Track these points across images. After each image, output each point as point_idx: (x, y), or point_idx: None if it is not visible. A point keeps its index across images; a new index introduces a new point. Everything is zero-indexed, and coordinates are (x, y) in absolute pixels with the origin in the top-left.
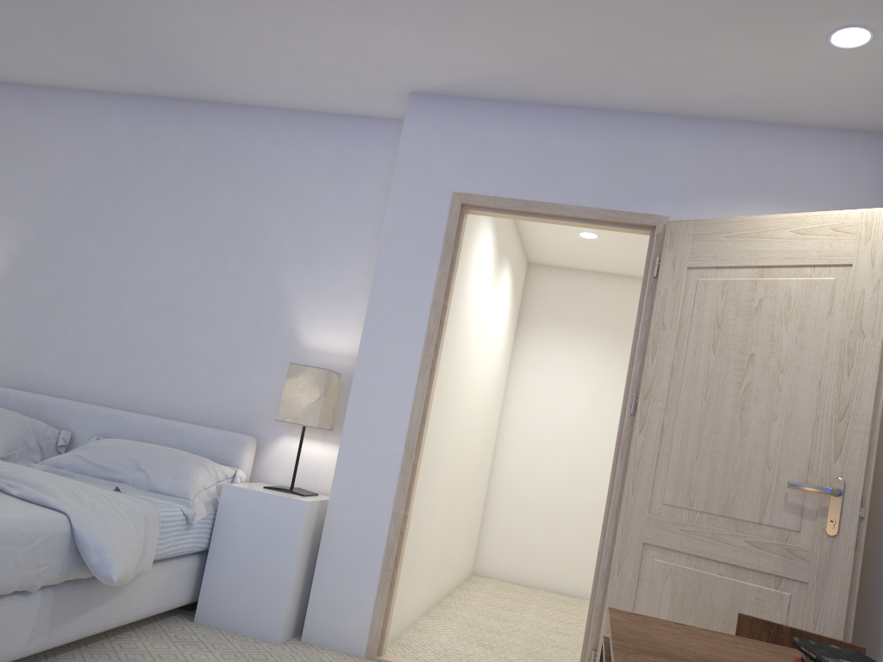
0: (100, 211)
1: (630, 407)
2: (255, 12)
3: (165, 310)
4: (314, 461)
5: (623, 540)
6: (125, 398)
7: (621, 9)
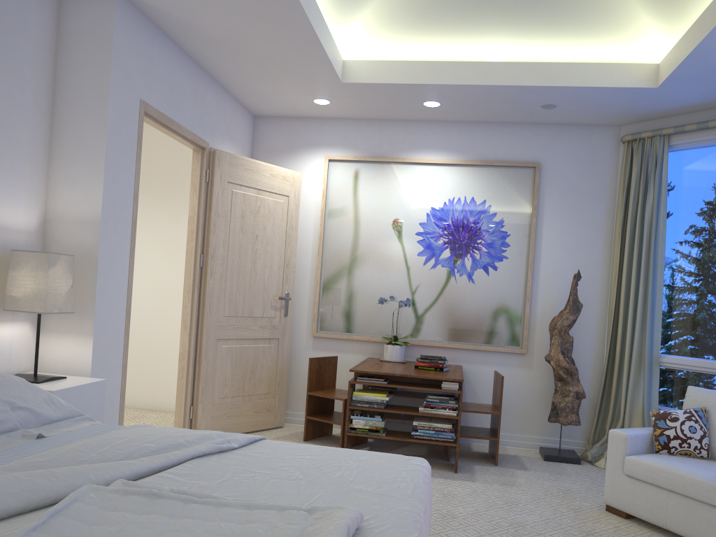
0: None
1: (199, 262)
2: None
3: None
4: (7, 344)
5: (206, 340)
6: None
7: (309, 63)
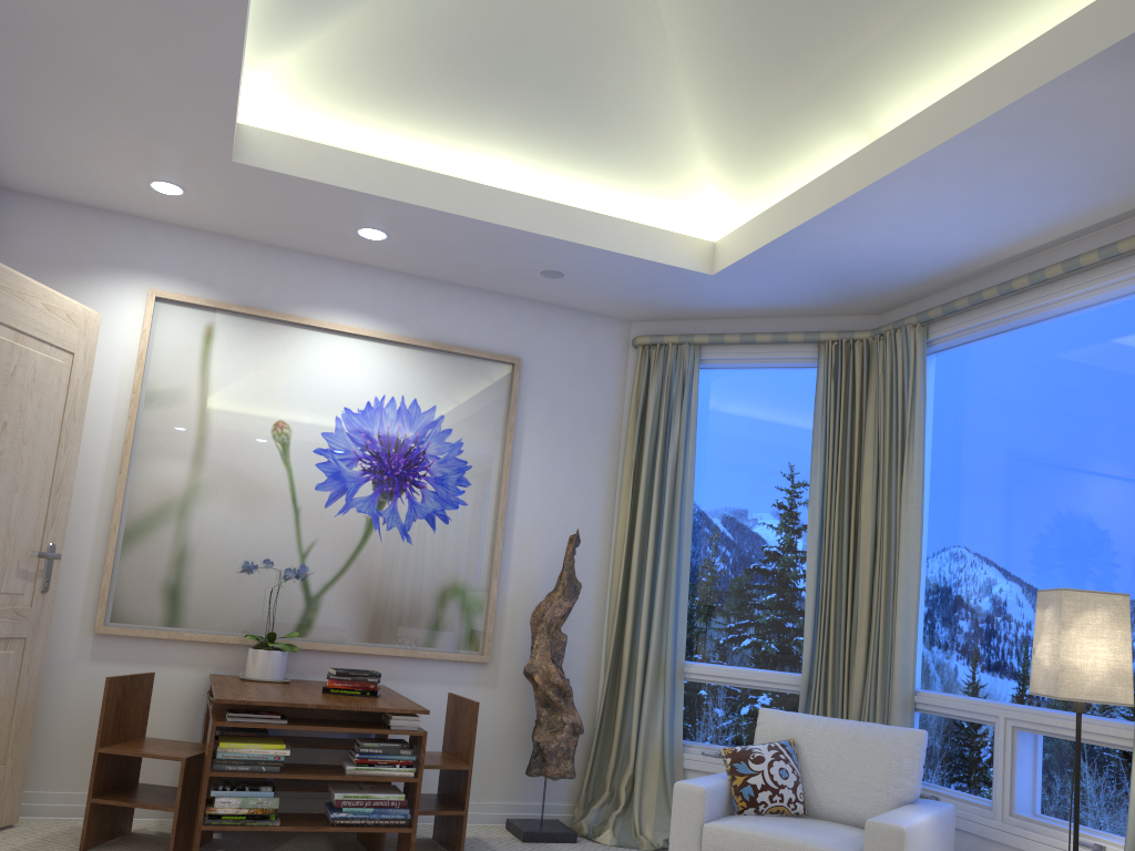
0: None
1: None
2: None
3: None
4: None
5: None
6: None
7: (191, 110)
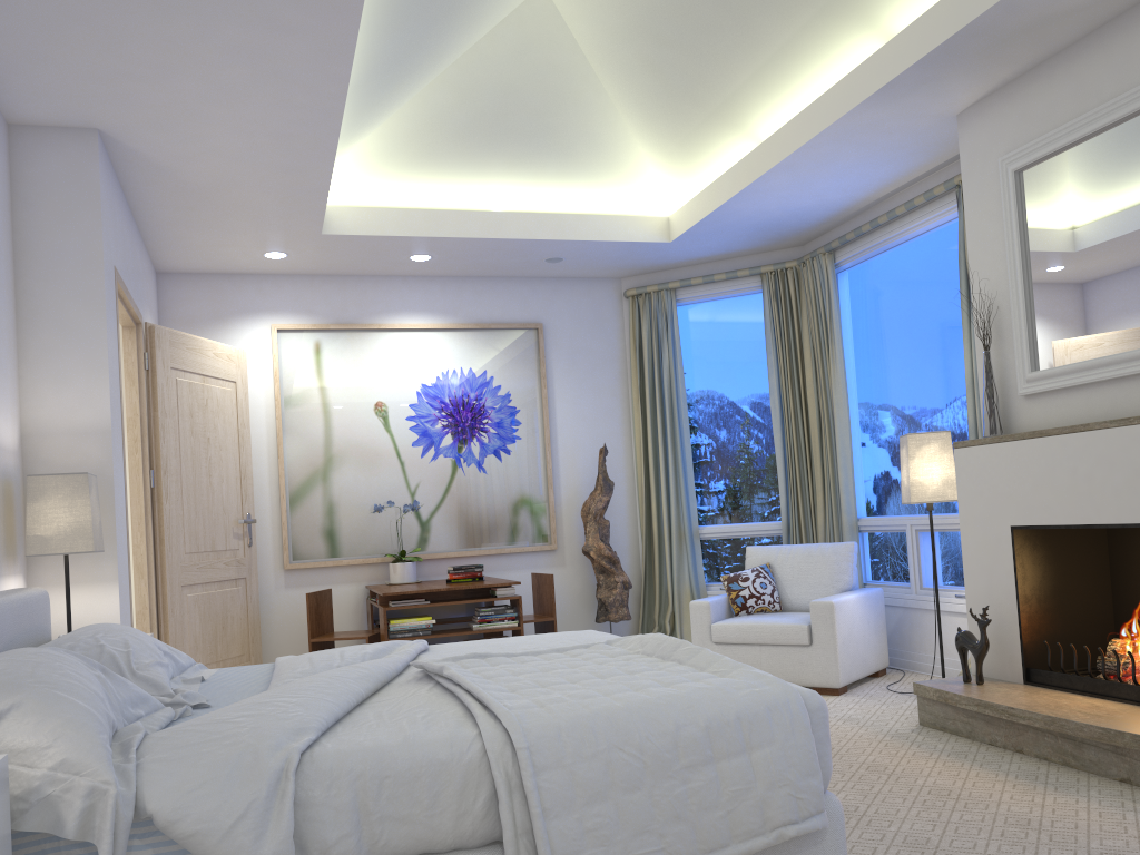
0: None
1: (150, 481)
2: (258, 80)
3: None
4: None
5: (171, 589)
6: None
7: (295, 213)
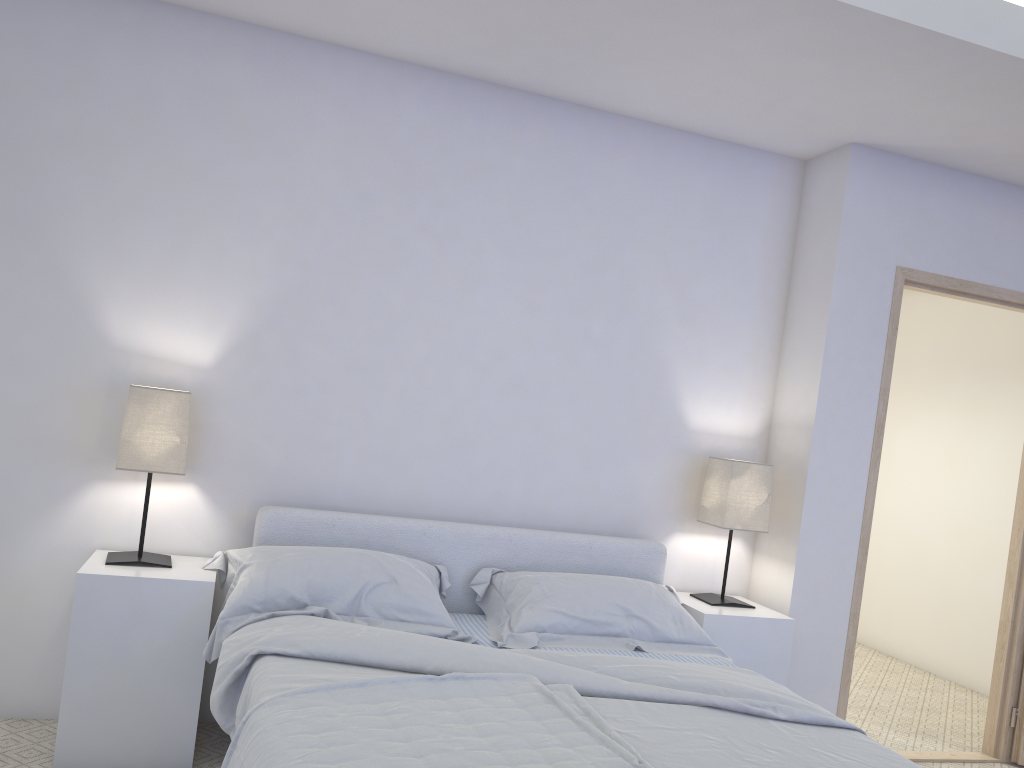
0: (401, 243)
1: None
2: (840, 60)
3: (513, 386)
4: (709, 558)
5: None
6: (470, 505)
7: None
